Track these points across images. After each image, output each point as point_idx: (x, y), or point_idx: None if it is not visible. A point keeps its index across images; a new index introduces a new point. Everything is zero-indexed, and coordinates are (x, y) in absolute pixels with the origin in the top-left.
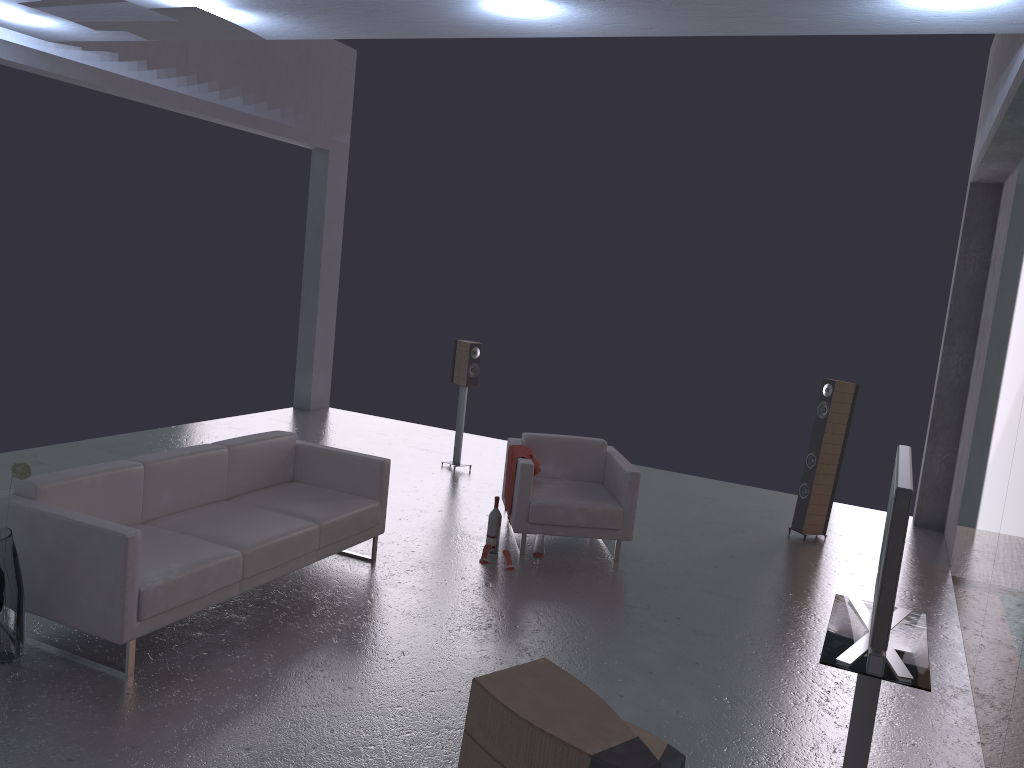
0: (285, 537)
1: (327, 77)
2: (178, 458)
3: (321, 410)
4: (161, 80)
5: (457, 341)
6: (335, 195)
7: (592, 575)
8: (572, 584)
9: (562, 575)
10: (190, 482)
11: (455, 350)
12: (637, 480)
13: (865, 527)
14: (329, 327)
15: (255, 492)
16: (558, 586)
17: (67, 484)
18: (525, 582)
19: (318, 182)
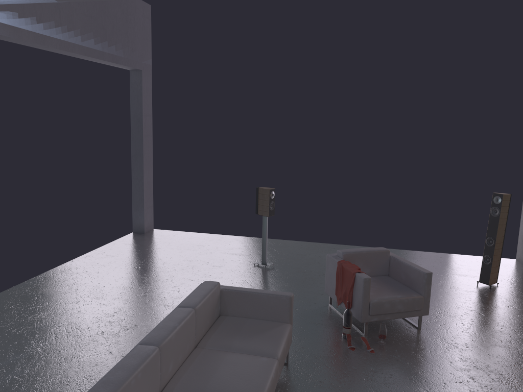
0: (271, 381)
1: (137, 23)
2: (174, 332)
3: (151, 232)
4: (46, 30)
5: (259, 188)
6: (147, 98)
7: (419, 345)
8: (417, 356)
9: (404, 349)
10: (181, 346)
11: (258, 194)
12: (430, 277)
13: (505, 271)
14: (150, 180)
15: (209, 334)
16: (412, 360)
17: (123, 391)
18: (391, 361)
19: (136, 91)
